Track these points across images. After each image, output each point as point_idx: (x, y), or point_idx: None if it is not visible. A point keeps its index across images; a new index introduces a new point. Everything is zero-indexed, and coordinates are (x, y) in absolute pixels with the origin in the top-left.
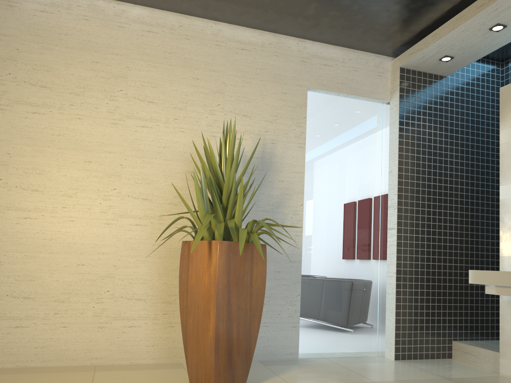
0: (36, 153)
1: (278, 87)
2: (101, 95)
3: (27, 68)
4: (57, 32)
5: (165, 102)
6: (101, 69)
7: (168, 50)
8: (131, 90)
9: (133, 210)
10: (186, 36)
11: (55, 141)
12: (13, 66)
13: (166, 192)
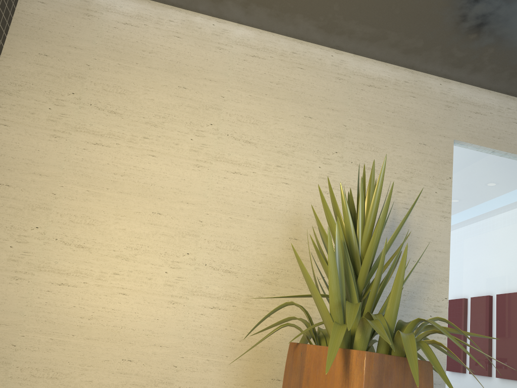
0: (89, 196)
1: (414, 135)
2: (185, 128)
3: (96, 88)
4: (139, 49)
5: (267, 143)
6: (189, 96)
7: (276, 80)
8: (224, 124)
9: (210, 285)
10: (300, 64)
11: (117, 183)
12: (79, 84)
13: (257, 264)
